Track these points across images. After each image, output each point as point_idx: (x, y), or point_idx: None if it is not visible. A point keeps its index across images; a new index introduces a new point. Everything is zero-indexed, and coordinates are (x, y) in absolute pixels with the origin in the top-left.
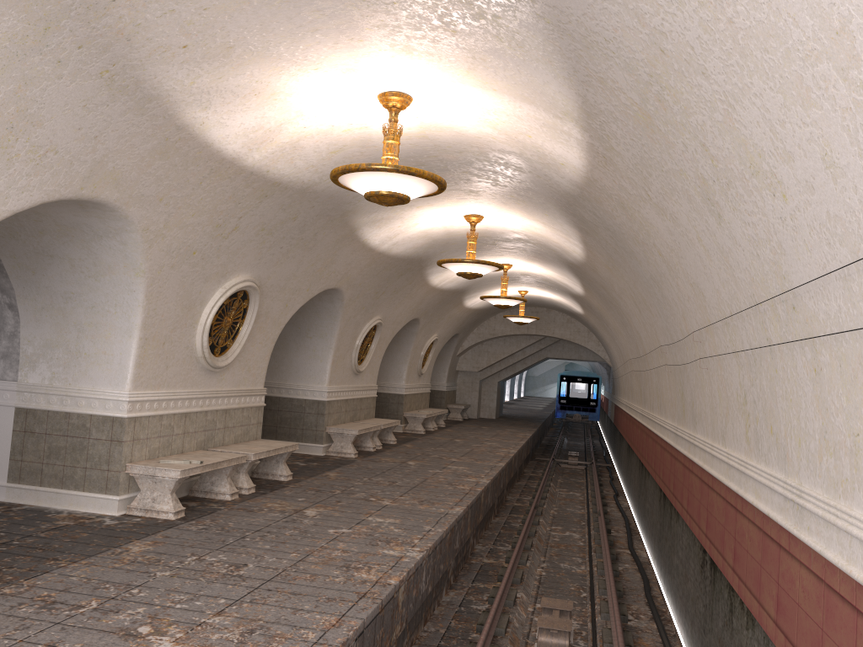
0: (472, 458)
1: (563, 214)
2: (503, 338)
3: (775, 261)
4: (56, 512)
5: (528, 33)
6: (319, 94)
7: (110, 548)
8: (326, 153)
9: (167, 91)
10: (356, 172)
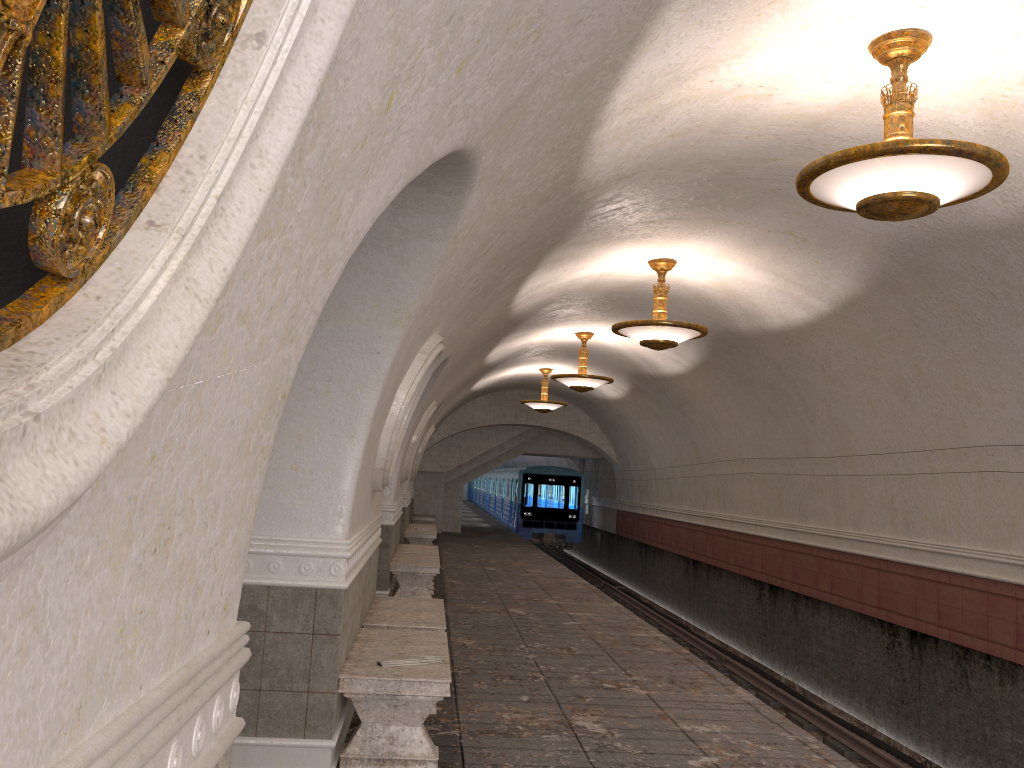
0: (567, 597)
1: (872, 261)
2: (479, 429)
3: None
4: None
5: None
6: (812, 18)
7: None
8: (665, 136)
9: None
10: (910, 154)
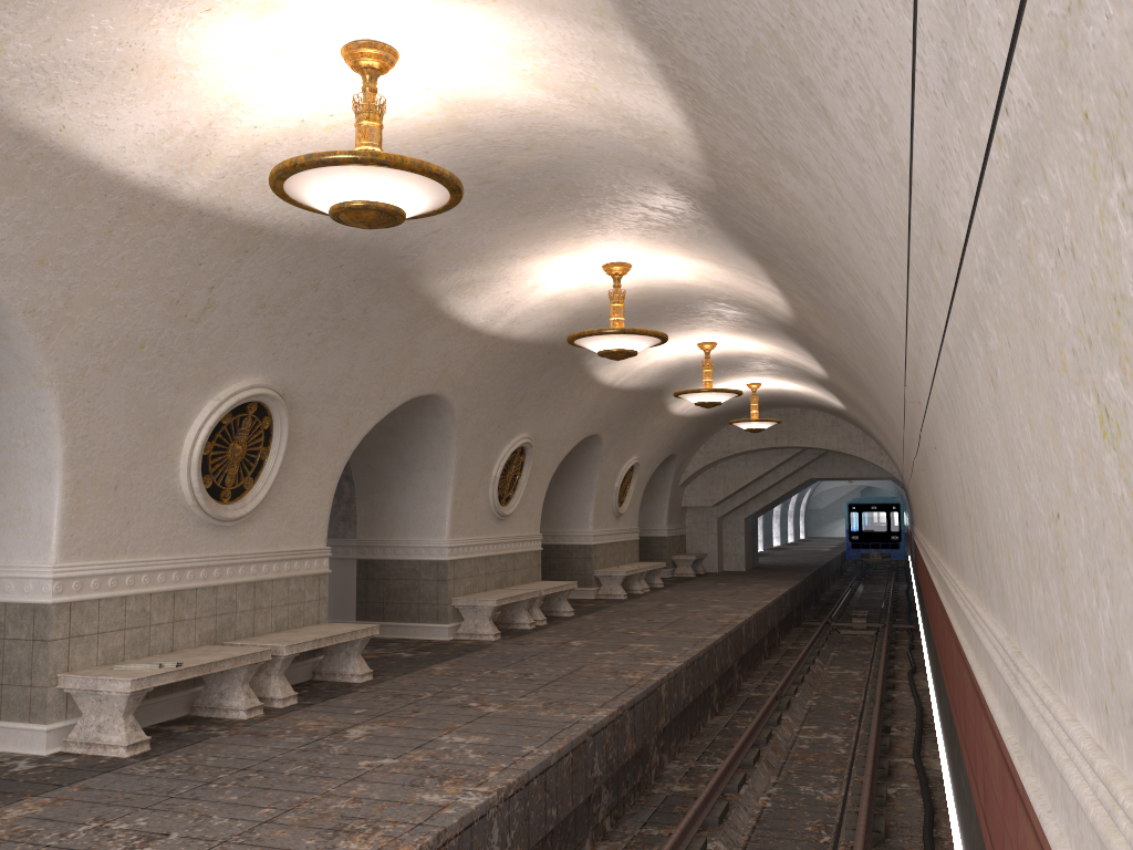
0: (675, 630)
1: (725, 236)
2: (744, 456)
3: (894, 151)
4: None
5: None
6: (245, 62)
7: None
8: None
9: None
10: (297, 173)
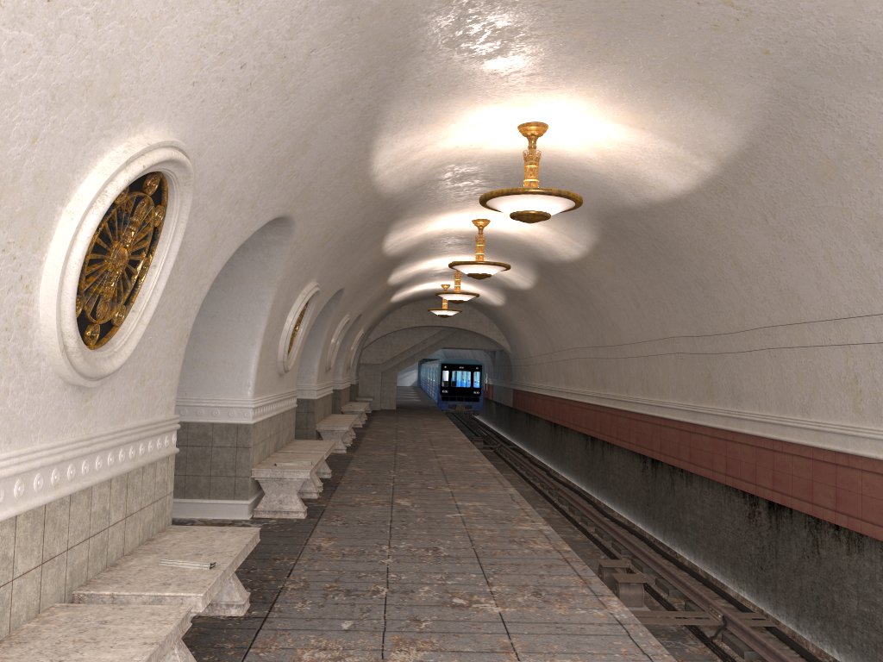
0: (444, 447)
1: (594, 223)
2: (406, 330)
3: None
4: (188, 521)
5: (742, 97)
6: (475, 122)
7: (303, 546)
8: (429, 169)
9: (385, 120)
10: (521, 194)
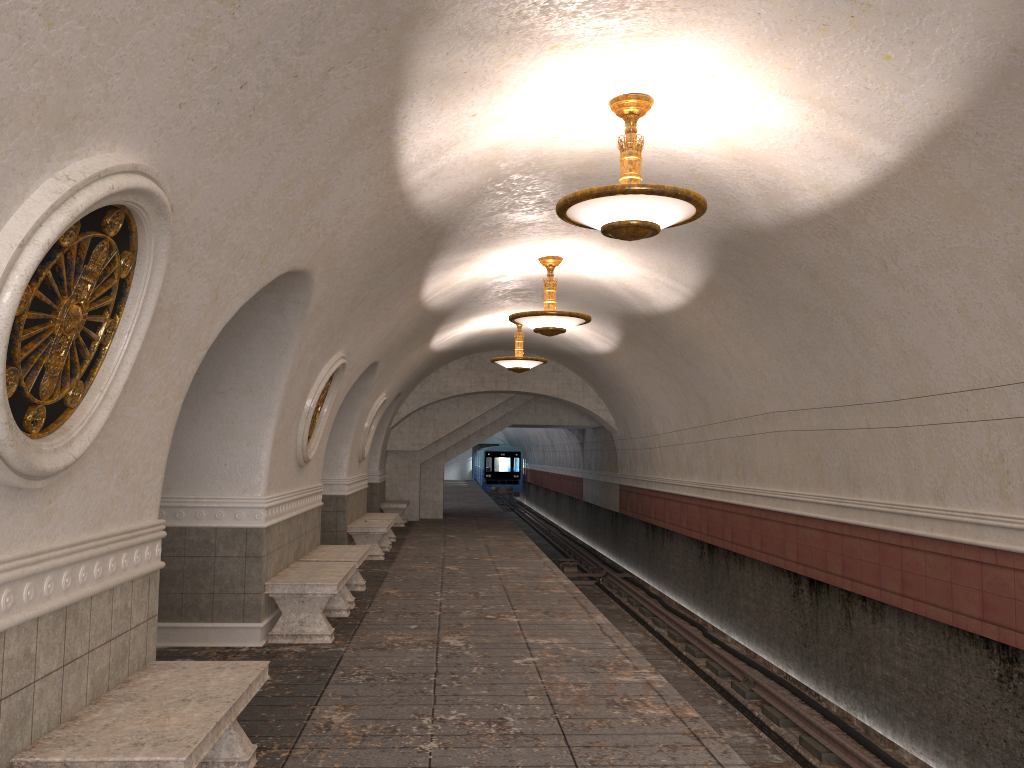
0: (535, 610)
1: (995, 29)
2: (456, 398)
3: None
4: None
5: None
6: None
7: None
8: None
9: None
10: None
